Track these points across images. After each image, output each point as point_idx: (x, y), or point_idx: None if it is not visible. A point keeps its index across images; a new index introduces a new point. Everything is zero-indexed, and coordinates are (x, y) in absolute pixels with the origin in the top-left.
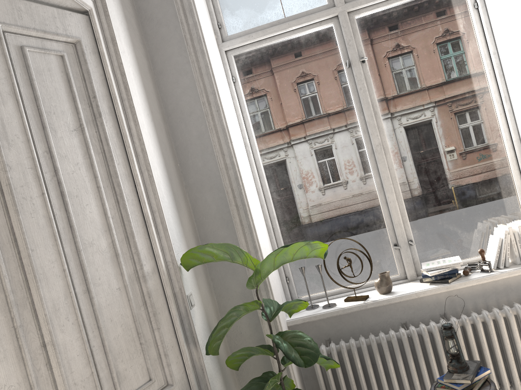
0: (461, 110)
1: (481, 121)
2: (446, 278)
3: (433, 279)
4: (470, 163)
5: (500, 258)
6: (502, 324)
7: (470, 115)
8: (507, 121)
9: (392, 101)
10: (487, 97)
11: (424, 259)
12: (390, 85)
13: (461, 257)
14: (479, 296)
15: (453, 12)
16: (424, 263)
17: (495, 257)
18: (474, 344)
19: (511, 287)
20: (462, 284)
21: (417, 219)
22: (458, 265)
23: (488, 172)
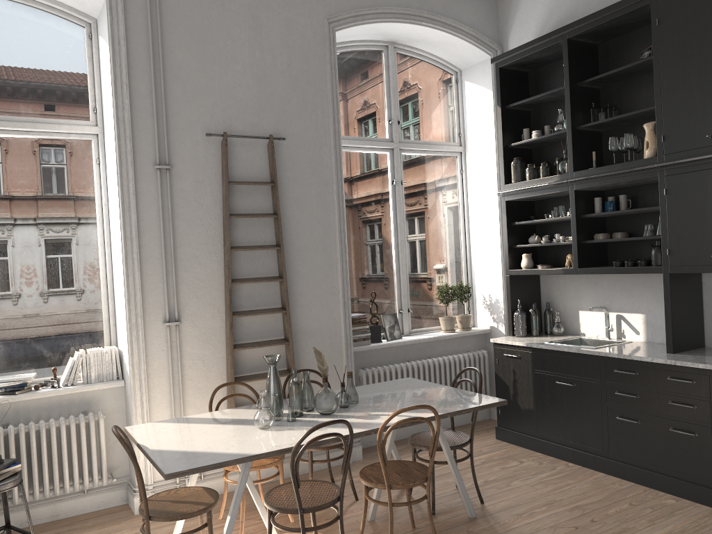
0: (69, 245)
1: (85, 257)
2: (15, 390)
3: (3, 390)
4: (68, 292)
5: (70, 377)
6: (54, 431)
7: (76, 250)
8: (106, 262)
9: (4, 221)
10: (94, 239)
11: (4, 374)
12: (6, 206)
13: (42, 375)
14: (44, 409)
15: (79, 160)
16: (1, 376)
17: (66, 375)
18: (25, 449)
19: (75, 402)
20: (28, 396)
21: (6, 334)
22: (30, 379)
23: (82, 303)
